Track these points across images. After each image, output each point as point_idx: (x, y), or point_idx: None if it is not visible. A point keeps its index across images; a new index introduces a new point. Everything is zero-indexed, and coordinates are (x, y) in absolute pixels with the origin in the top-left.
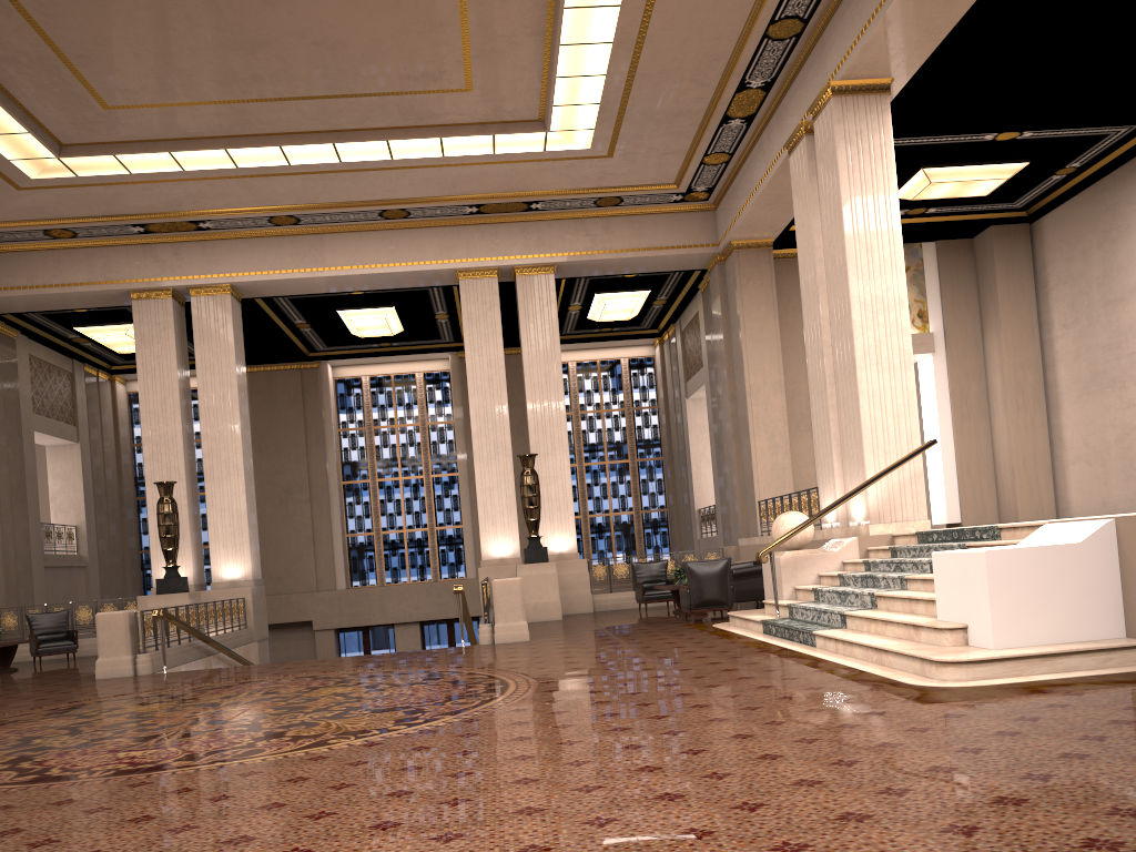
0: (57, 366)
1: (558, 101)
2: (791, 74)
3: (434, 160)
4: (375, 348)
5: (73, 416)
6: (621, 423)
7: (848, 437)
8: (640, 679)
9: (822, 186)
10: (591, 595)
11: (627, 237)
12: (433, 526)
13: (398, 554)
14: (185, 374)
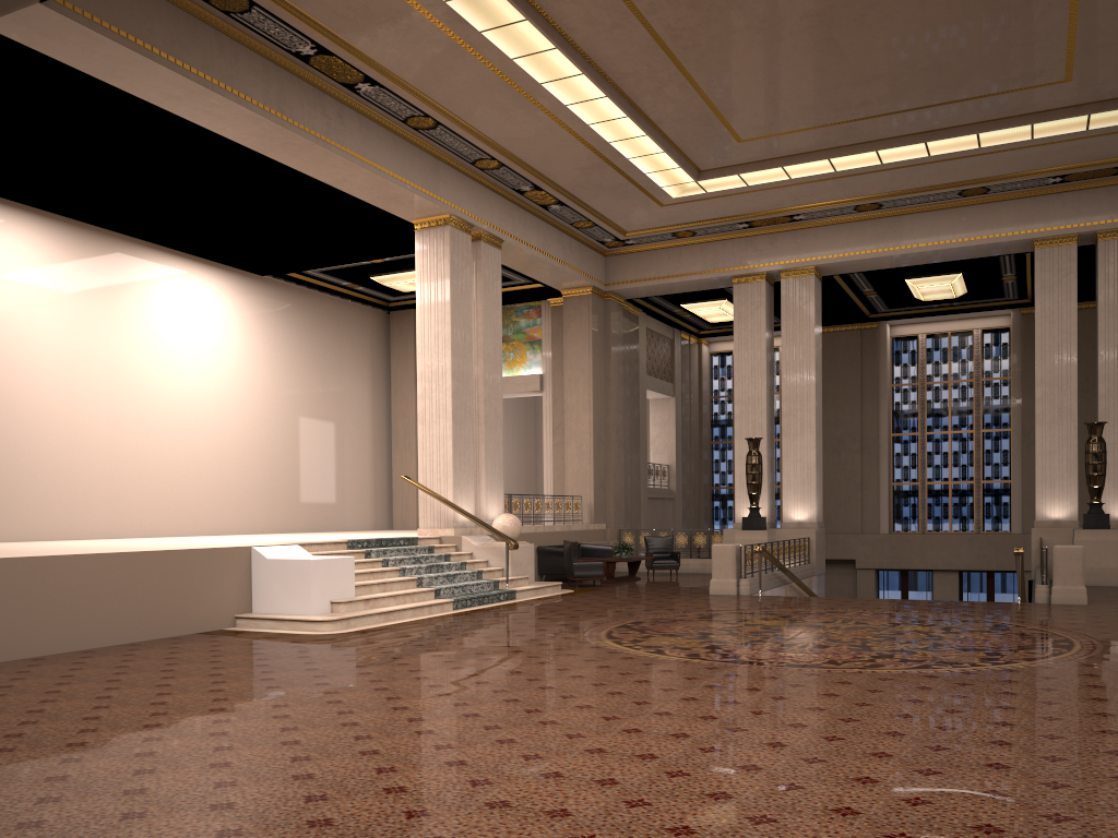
0: (662, 335)
1: None
2: None
3: (1021, 143)
4: (934, 308)
5: (671, 375)
6: None
7: None
8: None
9: None
10: None
11: None
12: (979, 479)
13: (941, 504)
14: (770, 344)
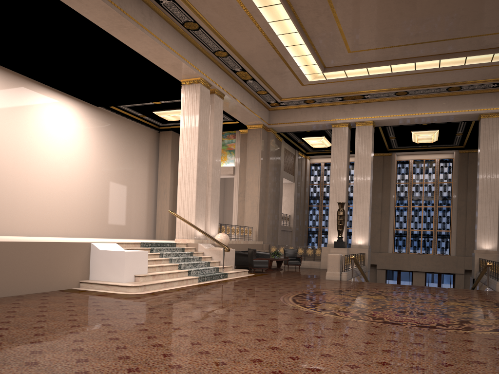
0: (290, 152)
1: None
2: None
3: (485, 64)
4: (419, 148)
5: (293, 172)
6: None
7: None
8: None
9: None
10: None
11: None
12: (435, 229)
13: (417, 240)
14: (348, 158)
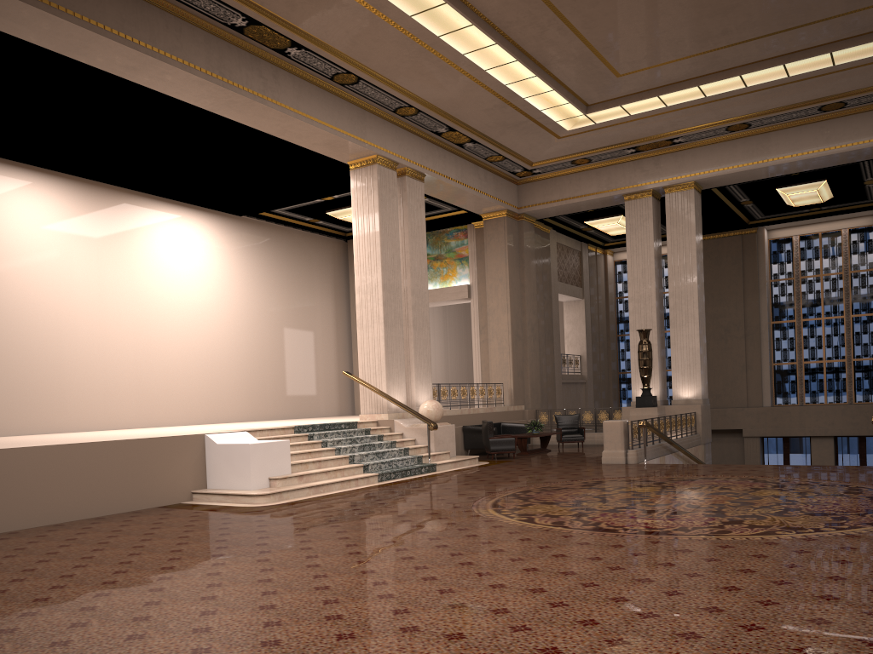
0: (571, 248)
1: None
2: None
3: (872, 58)
4: (805, 213)
5: (580, 281)
6: None
7: None
8: None
9: None
10: None
11: None
12: (850, 358)
13: (817, 380)
14: (658, 250)
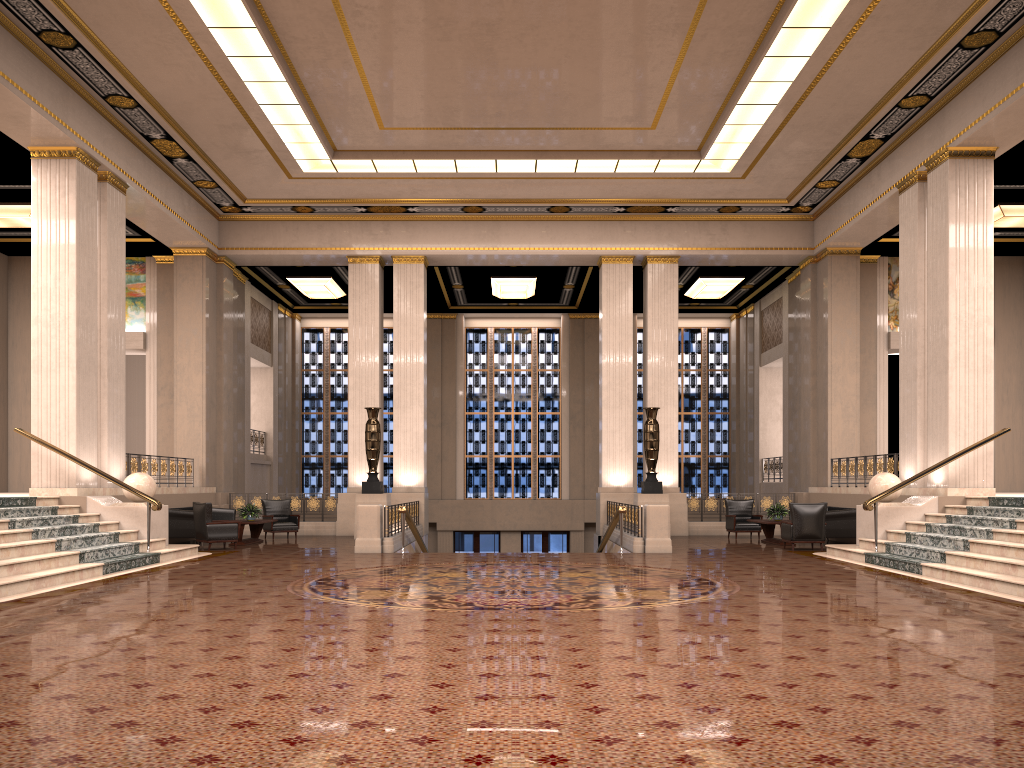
0: (263, 306)
1: (719, 140)
2: (908, 131)
3: (606, 174)
4: (503, 306)
5: (270, 345)
6: (697, 381)
7: (933, 419)
8: (811, 584)
9: (930, 225)
10: (688, 522)
11: (740, 238)
12: (535, 454)
13: (506, 474)
14: (381, 323)
